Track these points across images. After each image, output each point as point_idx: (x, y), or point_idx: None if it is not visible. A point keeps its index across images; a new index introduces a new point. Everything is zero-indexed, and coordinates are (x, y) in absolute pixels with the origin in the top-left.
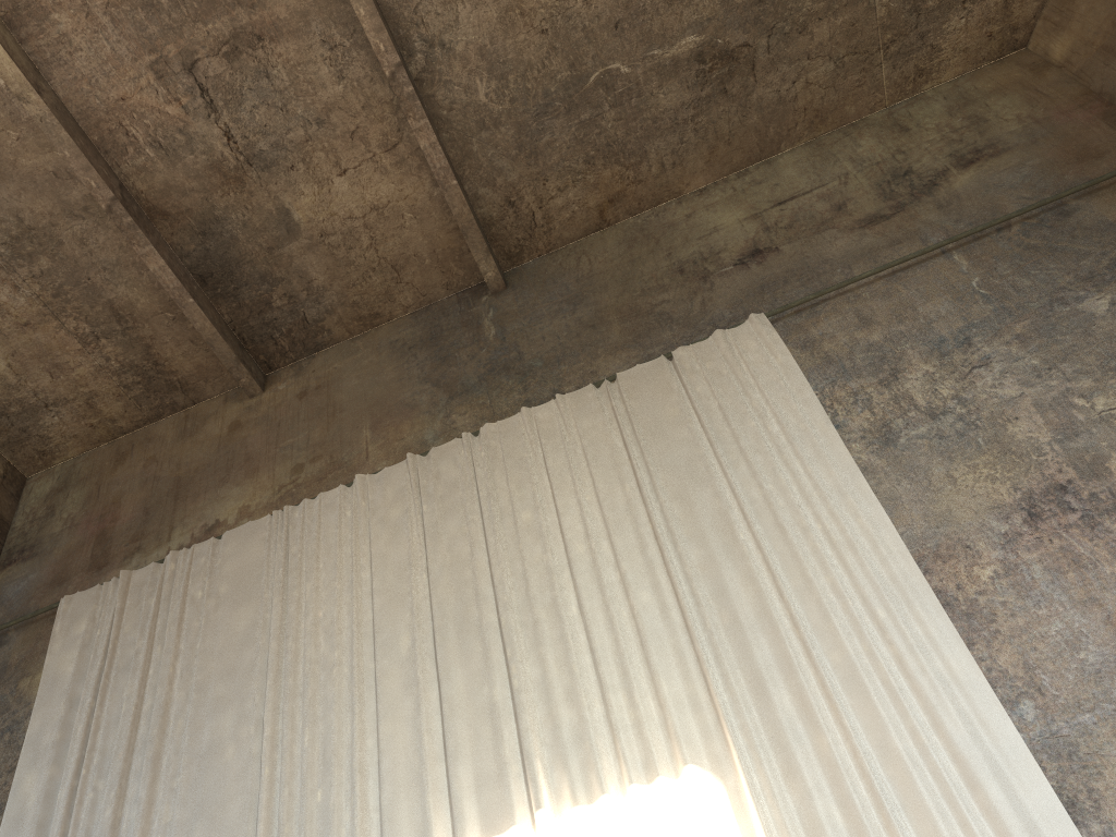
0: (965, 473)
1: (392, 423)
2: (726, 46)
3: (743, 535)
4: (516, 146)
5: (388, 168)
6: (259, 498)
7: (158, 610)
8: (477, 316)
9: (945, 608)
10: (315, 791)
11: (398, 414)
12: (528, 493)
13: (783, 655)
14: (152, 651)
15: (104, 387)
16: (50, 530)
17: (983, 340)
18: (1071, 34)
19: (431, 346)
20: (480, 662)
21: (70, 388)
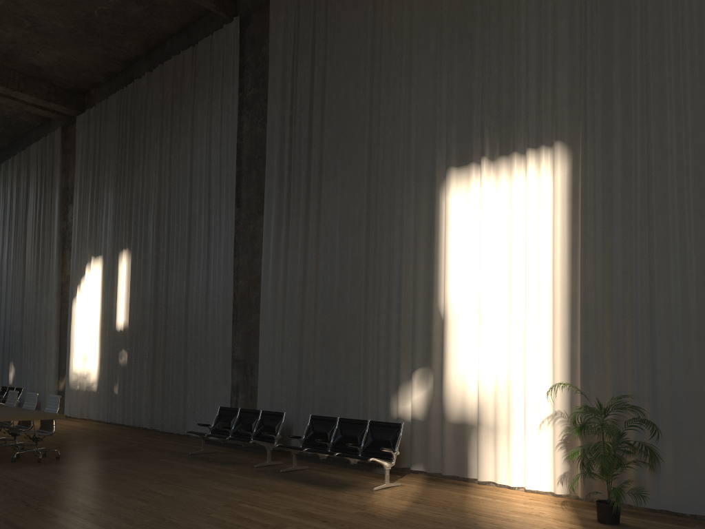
0: None
1: None
2: None
3: None
4: None
5: None
6: None
7: (315, 9)
8: None
9: None
10: (389, 131)
11: None
12: None
13: (627, 76)
14: (315, 37)
15: None
16: None
17: None
18: None
19: None
20: (468, 62)
21: None
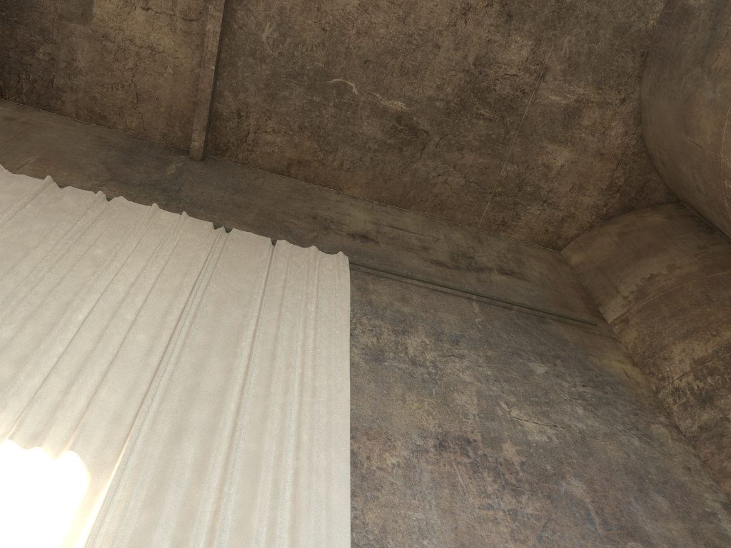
0: (413, 401)
1: (57, 166)
2: (416, 124)
3: (244, 345)
4: (265, 83)
5: (177, 30)
6: None
7: None
8: (170, 160)
9: (350, 465)
10: None
11: (65, 165)
12: (113, 242)
13: (213, 424)
14: None
15: None
16: None
17: (466, 347)
18: (585, 254)
19: (125, 153)
20: None
21: None
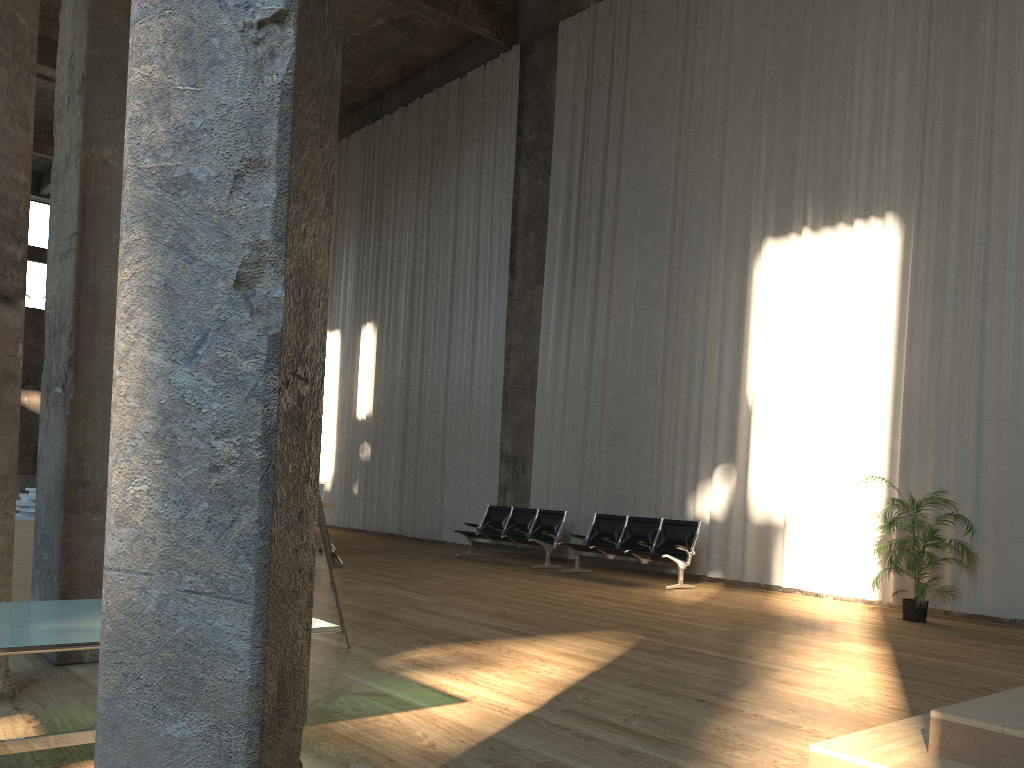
0: None
1: None
2: None
3: (984, 29)
4: None
5: None
6: None
7: (614, 41)
8: None
9: None
10: (697, 192)
11: None
12: None
13: (969, 141)
14: (612, 75)
15: None
16: None
17: None
18: None
19: None
20: (793, 115)
21: None
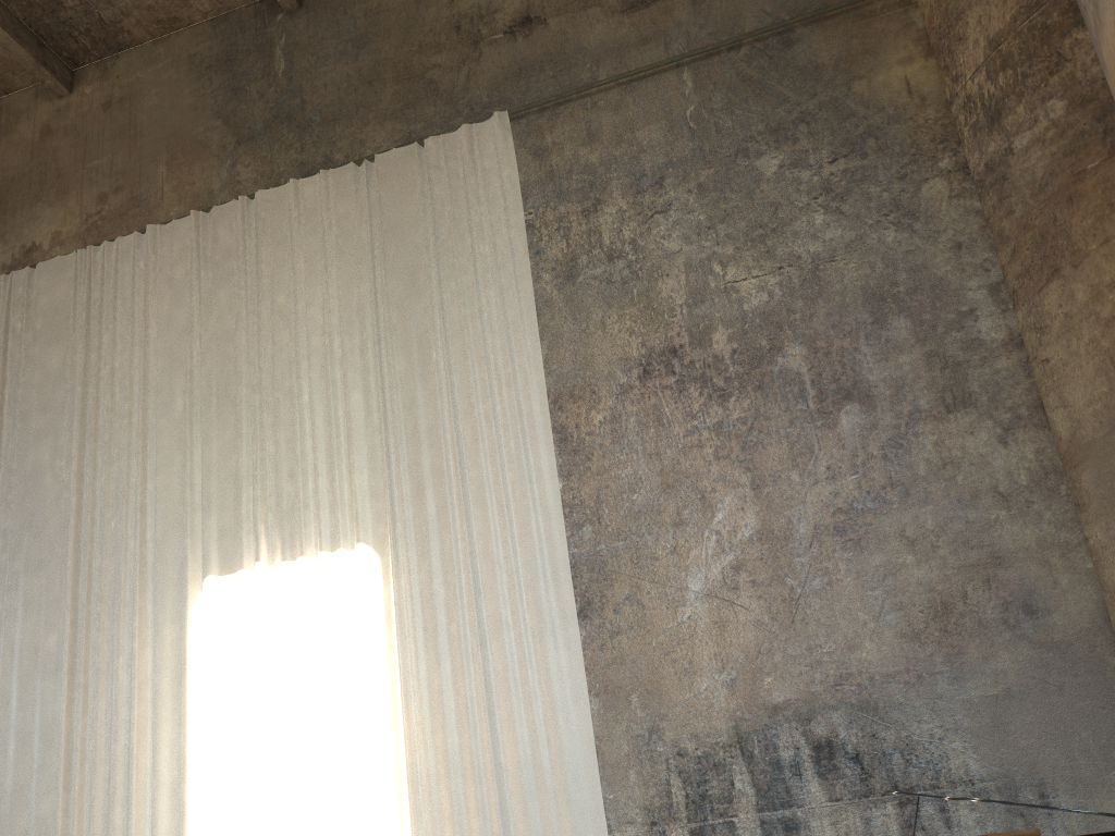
0: (614, 322)
1: (186, 162)
2: None
3: (436, 355)
4: None
5: None
6: (70, 226)
7: None
8: (271, 41)
9: (562, 443)
10: (110, 521)
11: (191, 153)
12: (285, 275)
13: (439, 467)
14: None
15: None
16: None
17: (673, 183)
18: None
19: (225, 70)
20: (232, 433)
21: None
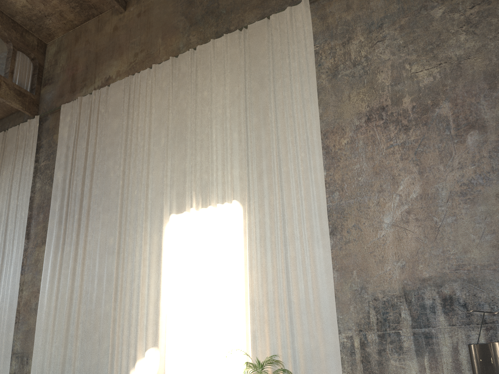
0: (354, 96)
1: (169, 36)
2: None
3: (271, 115)
4: None
5: None
6: (123, 68)
7: (91, 115)
8: None
9: (326, 154)
10: (134, 191)
11: (171, 32)
12: (207, 83)
13: (270, 166)
14: (89, 131)
15: (64, 8)
16: (56, 71)
17: (387, 26)
18: None
19: None
20: (183, 153)
21: (52, 9)
